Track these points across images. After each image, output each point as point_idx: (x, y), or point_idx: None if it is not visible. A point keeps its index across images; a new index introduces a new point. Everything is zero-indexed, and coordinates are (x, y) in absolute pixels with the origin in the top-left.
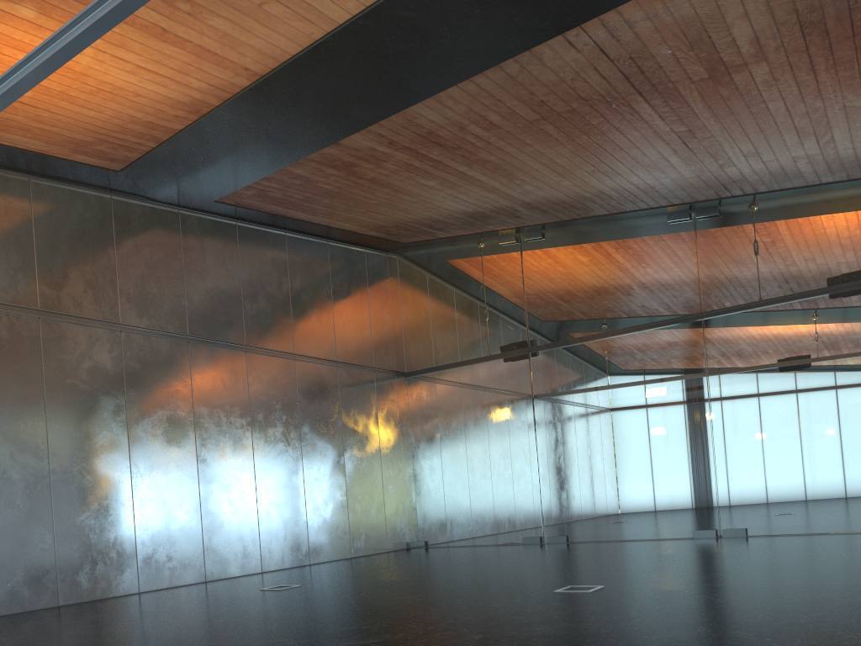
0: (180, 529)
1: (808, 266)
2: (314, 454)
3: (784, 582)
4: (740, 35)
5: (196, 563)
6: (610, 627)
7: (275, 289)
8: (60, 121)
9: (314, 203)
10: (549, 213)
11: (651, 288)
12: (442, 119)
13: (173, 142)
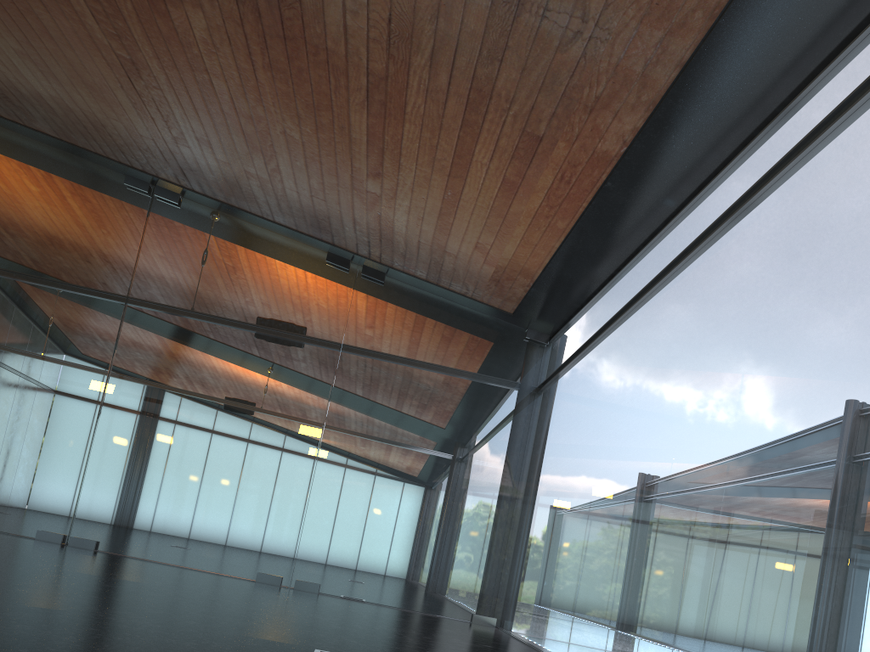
0: None
1: (243, 295)
2: None
3: (12, 588)
4: None
5: None
6: None
7: None
8: None
9: None
10: None
11: (83, 245)
12: None
13: None
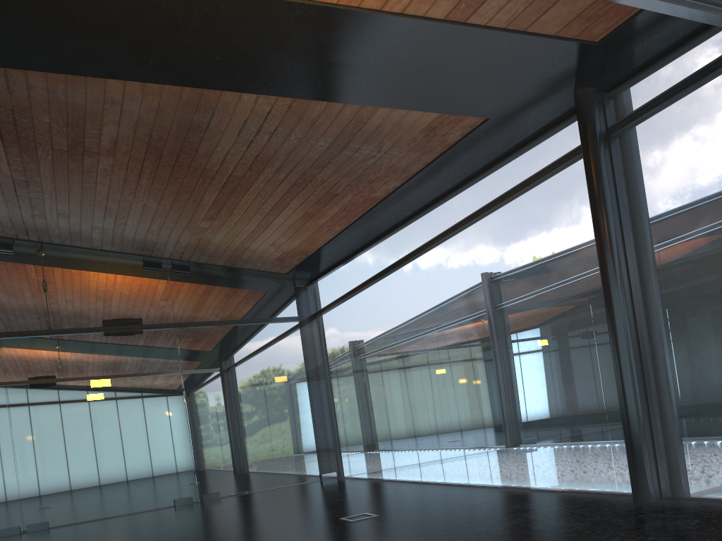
0: None
1: (91, 308)
2: None
3: None
4: (106, 133)
5: None
6: None
7: None
8: None
9: None
10: None
11: None
12: None
13: None
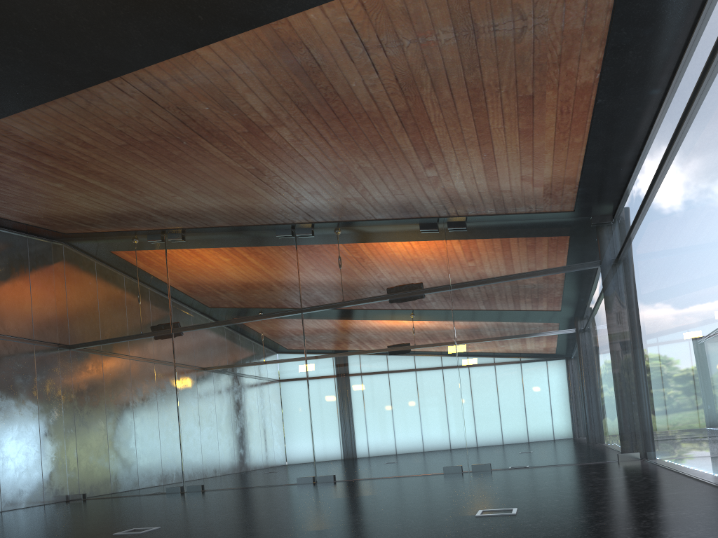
0: None
1: (372, 278)
2: None
3: (292, 517)
4: (255, 104)
5: None
6: None
7: None
8: None
9: None
10: (181, 220)
11: (265, 286)
12: (37, 133)
13: None
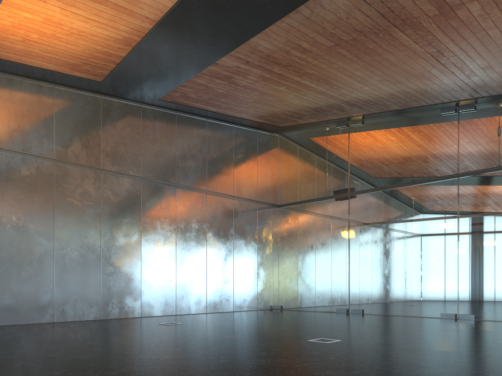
0: (127, 286)
1: None
2: (214, 249)
3: (453, 349)
4: None
5: (136, 306)
6: (305, 364)
7: (197, 152)
8: (58, 52)
9: (216, 101)
10: (363, 108)
11: (426, 156)
12: (273, 46)
13: (123, 64)
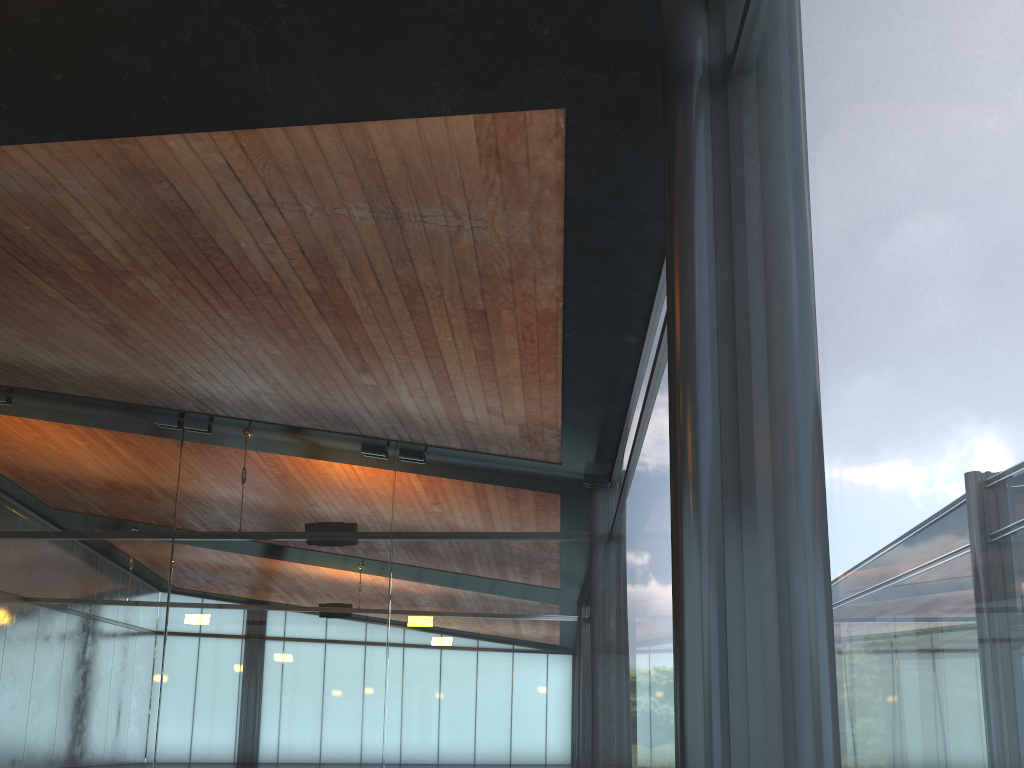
0: None
1: (285, 506)
2: None
3: None
4: (102, 239)
5: None
6: None
7: None
8: None
9: None
10: (4, 374)
11: (124, 491)
12: None
13: None
